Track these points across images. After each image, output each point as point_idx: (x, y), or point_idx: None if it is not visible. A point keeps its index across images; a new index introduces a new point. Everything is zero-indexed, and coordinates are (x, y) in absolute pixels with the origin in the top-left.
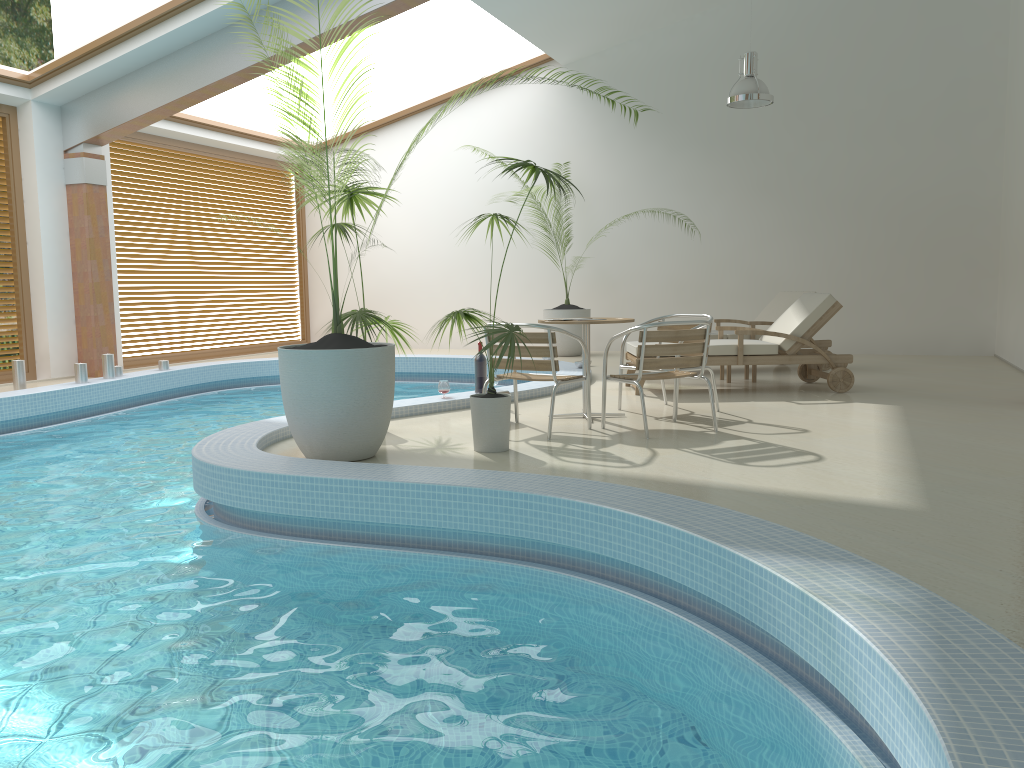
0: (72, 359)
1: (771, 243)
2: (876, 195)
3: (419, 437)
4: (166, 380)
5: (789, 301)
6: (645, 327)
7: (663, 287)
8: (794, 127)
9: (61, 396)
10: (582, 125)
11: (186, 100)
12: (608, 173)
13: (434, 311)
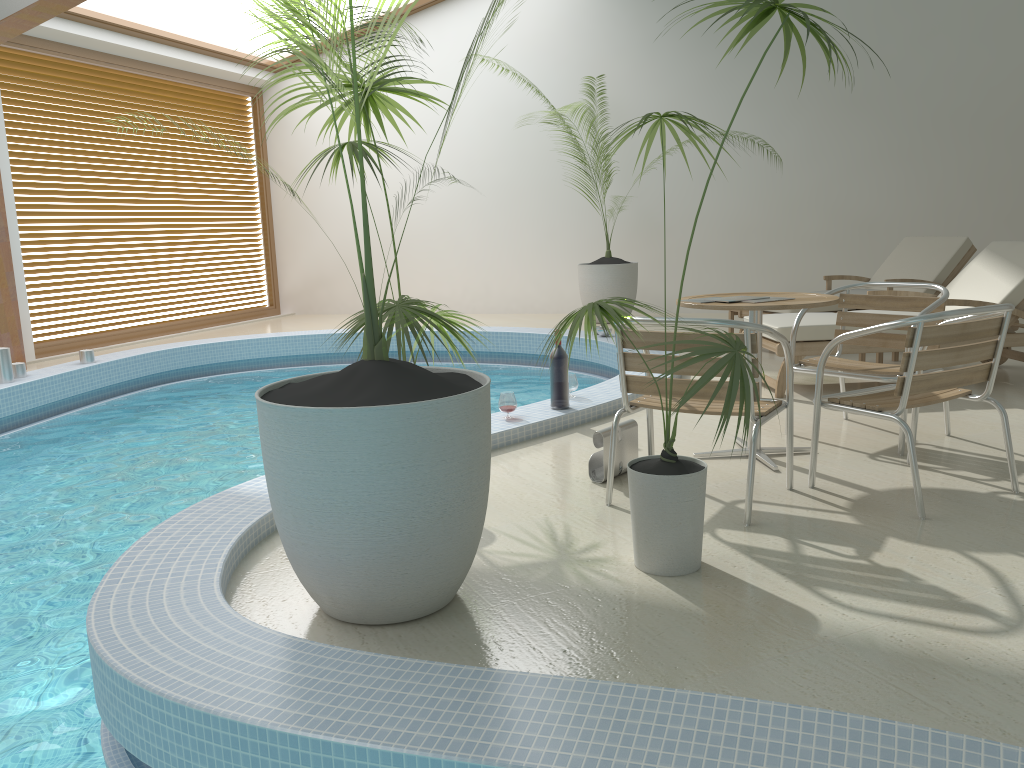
0: None
1: (865, 174)
2: (1004, 109)
3: (510, 522)
4: (91, 377)
5: (926, 250)
6: (922, 321)
7: (724, 232)
8: (897, 22)
9: None
10: (618, 27)
11: None
12: (652, 89)
13: (433, 268)
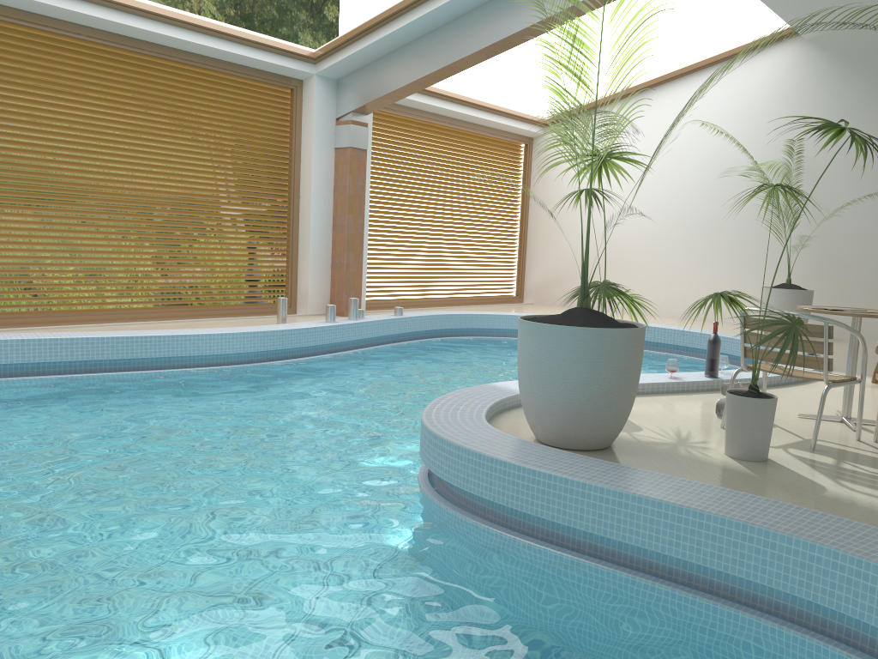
0: (325, 299)
1: None
2: None
3: (654, 425)
4: (399, 325)
5: None
6: None
7: None
8: None
9: (312, 333)
10: (821, 101)
11: (441, 73)
12: (846, 151)
13: (643, 279)
